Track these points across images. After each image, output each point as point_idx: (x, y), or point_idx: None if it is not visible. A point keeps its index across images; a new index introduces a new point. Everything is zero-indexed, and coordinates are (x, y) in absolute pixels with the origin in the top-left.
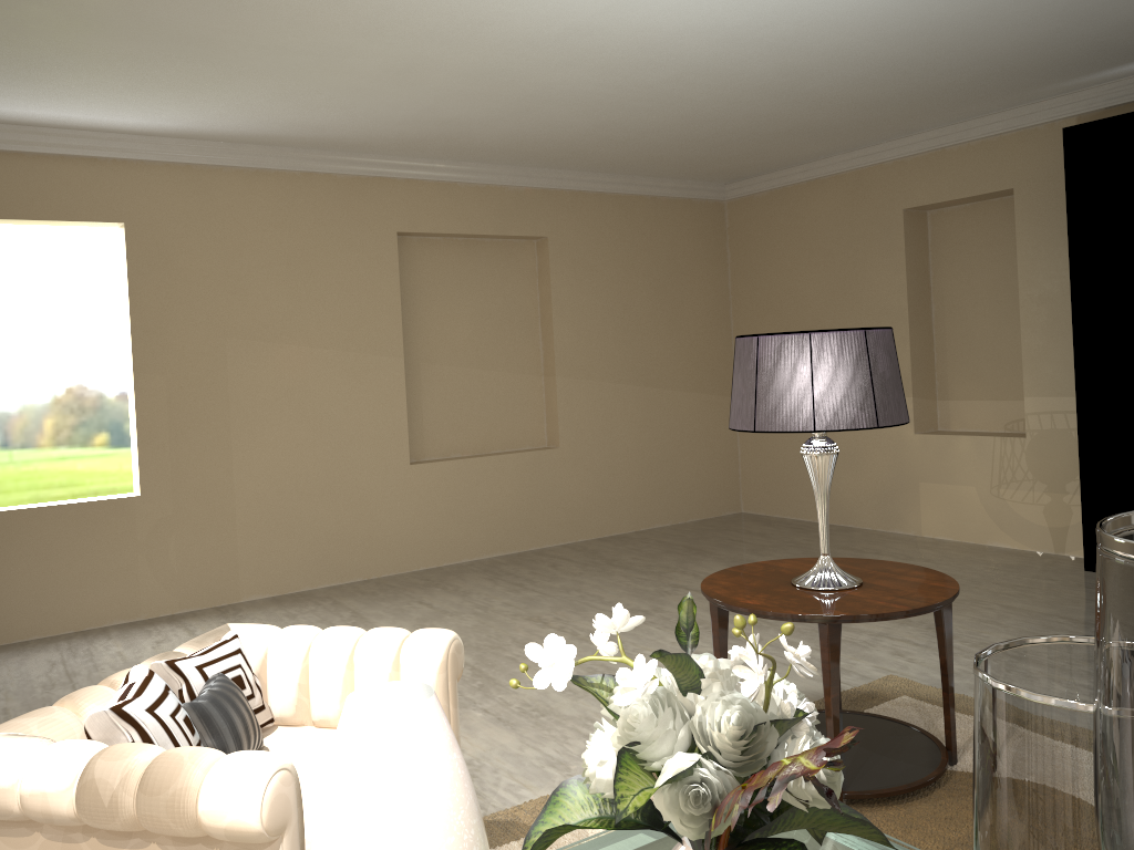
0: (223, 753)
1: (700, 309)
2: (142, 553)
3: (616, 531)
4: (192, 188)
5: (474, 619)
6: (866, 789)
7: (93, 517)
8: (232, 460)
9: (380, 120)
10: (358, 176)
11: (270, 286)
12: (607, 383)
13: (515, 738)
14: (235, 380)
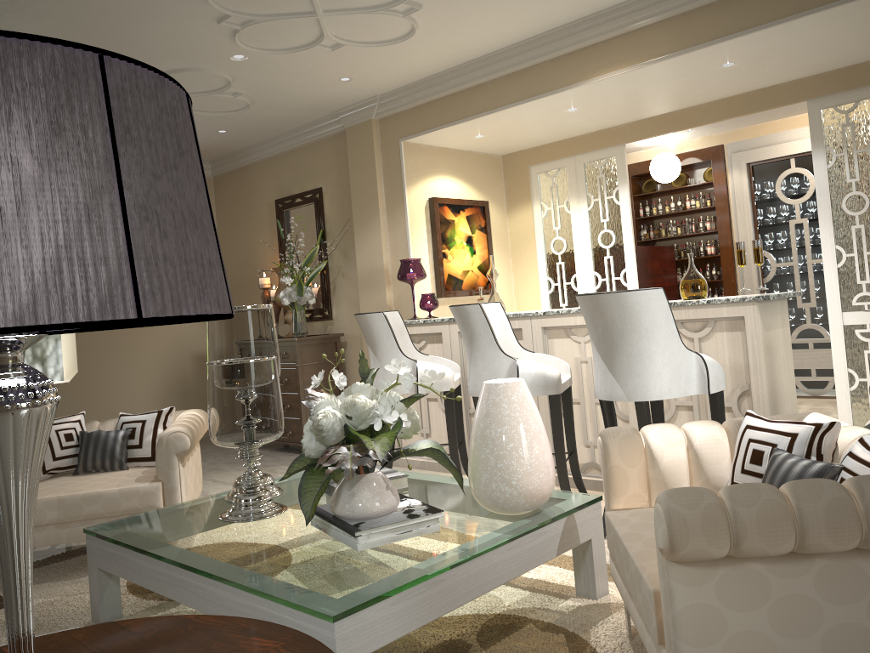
0: (647, 433)
1: None
2: None
3: None
4: None
5: None
6: None
7: None
8: None
9: None
10: None
11: None
12: None
13: None
14: None
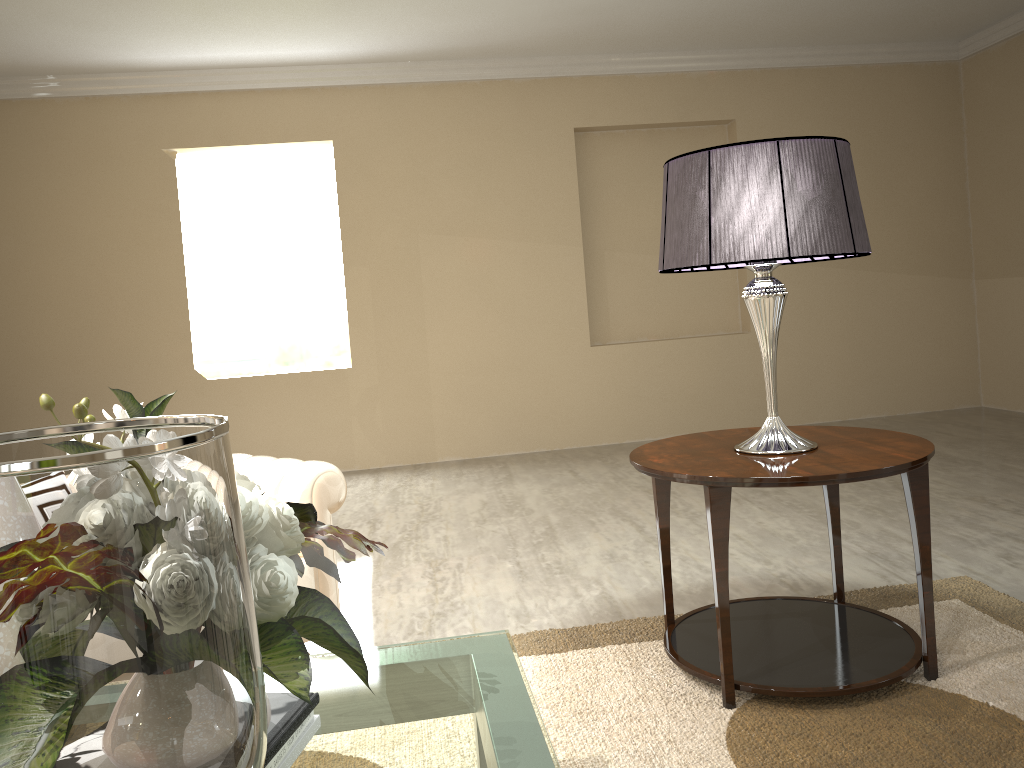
0: None
1: (925, 184)
2: (354, 416)
3: (818, 420)
4: (386, 105)
5: (599, 487)
6: (771, 685)
7: (316, 384)
8: (426, 340)
9: (521, 18)
10: (534, 79)
11: (456, 186)
12: (806, 267)
13: (514, 589)
14: (427, 270)
